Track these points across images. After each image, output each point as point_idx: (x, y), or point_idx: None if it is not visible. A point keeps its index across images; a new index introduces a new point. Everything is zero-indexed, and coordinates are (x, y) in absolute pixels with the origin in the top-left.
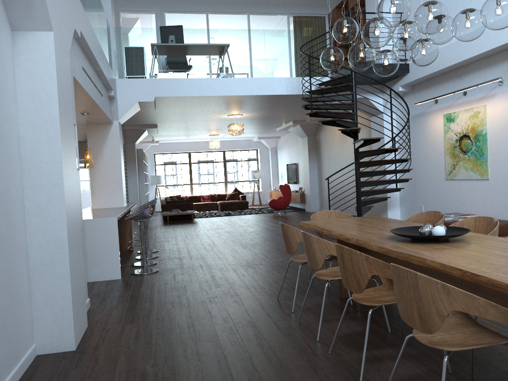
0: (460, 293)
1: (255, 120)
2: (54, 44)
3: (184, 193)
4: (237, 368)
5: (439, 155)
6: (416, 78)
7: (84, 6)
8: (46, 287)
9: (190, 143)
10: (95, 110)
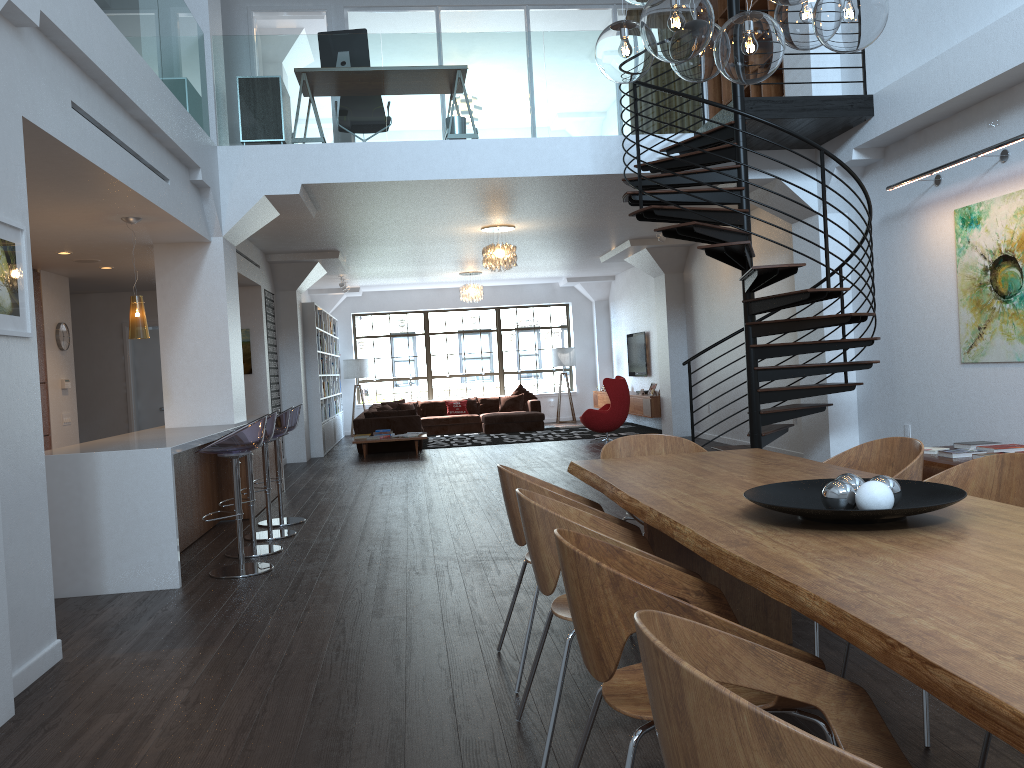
0: (818, 757)
1: (547, 239)
2: None
3: (414, 396)
4: None
5: (946, 305)
6: (890, 127)
7: None
8: None
9: (427, 291)
10: (148, 211)
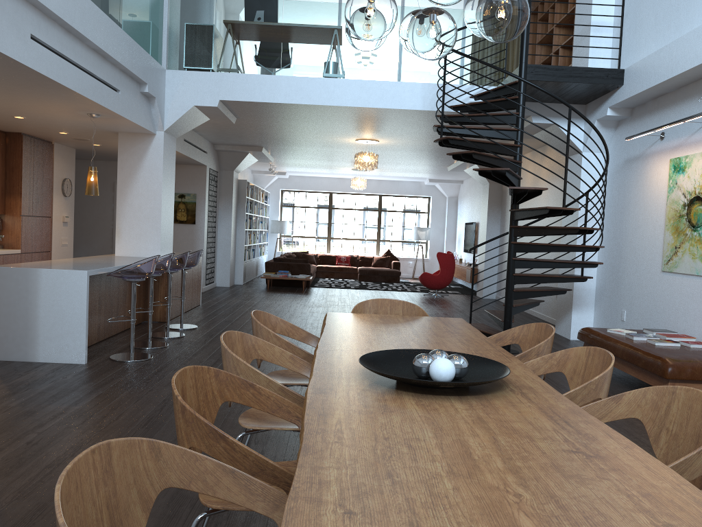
0: None
1: (405, 151)
2: None
3: (317, 249)
4: None
5: (657, 228)
6: (632, 94)
7: None
8: None
9: (333, 179)
10: (102, 111)
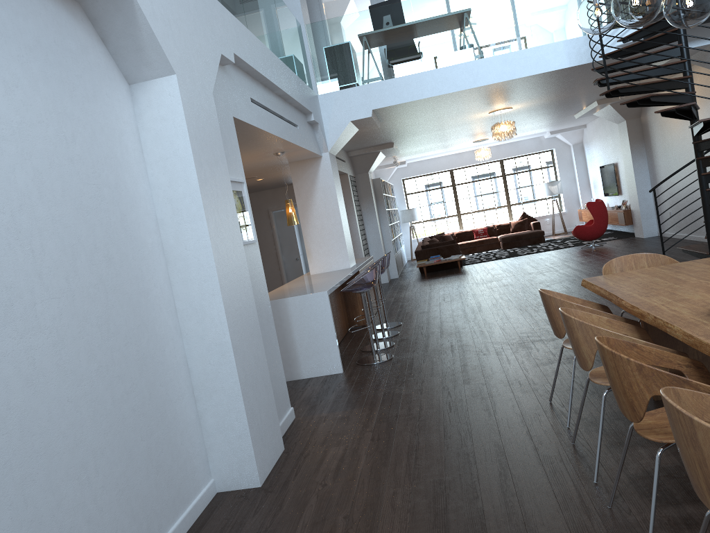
0: None
1: (535, 111)
2: (179, 91)
3: (450, 228)
4: (458, 528)
5: None
6: None
7: (244, 14)
8: (216, 408)
9: (450, 156)
10: (289, 147)
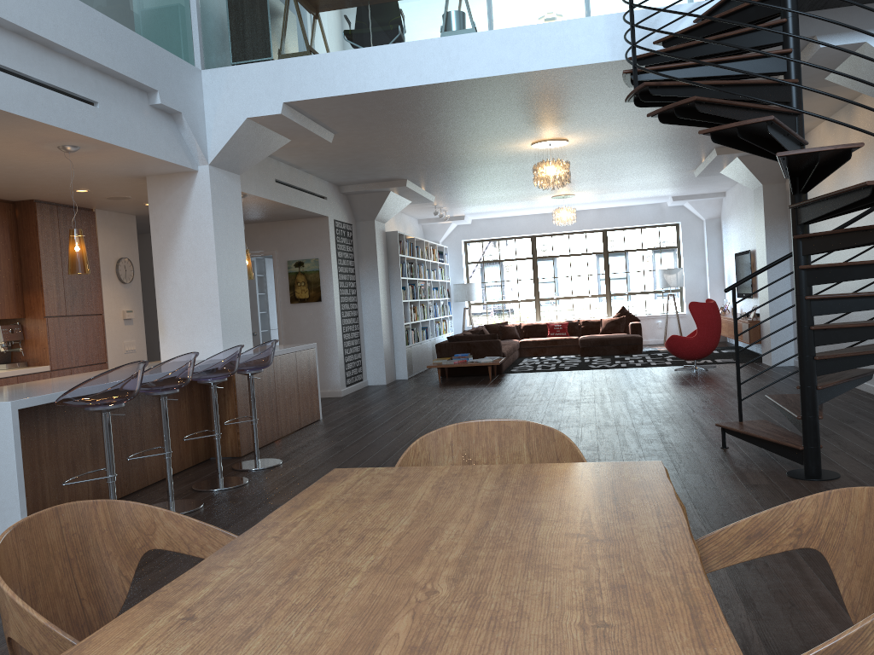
0: None
1: (617, 153)
2: None
3: (522, 317)
4: None
5: None
6: None
7: None
8: None
9: (533, 217)
10: (69, 137)
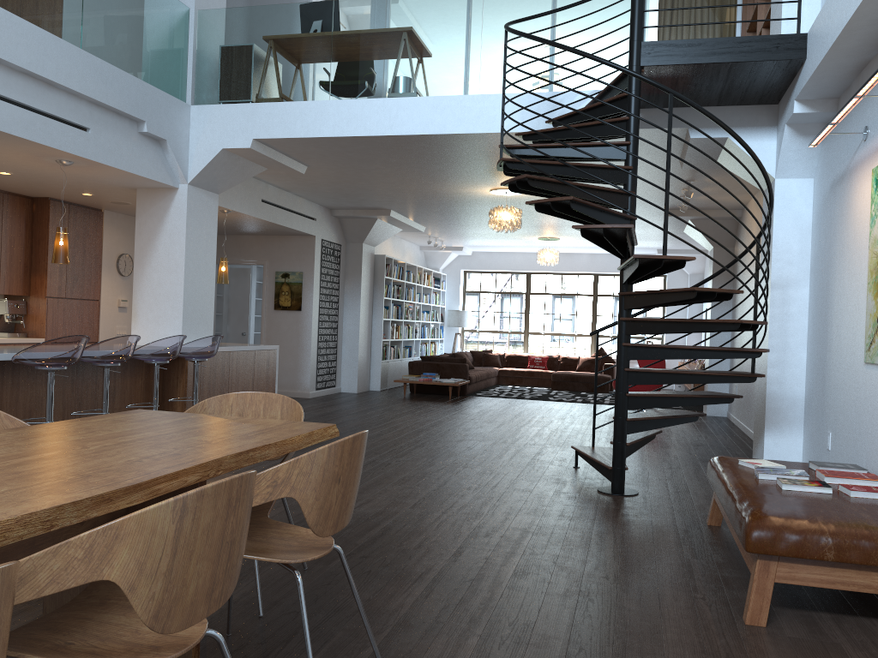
0: None
1: None
2: None
3: (511, 348)
4: None
5: (861, 289)
6: (813, 69)
7: None
8: None
9: (529, 254)
10: (62, 154)
